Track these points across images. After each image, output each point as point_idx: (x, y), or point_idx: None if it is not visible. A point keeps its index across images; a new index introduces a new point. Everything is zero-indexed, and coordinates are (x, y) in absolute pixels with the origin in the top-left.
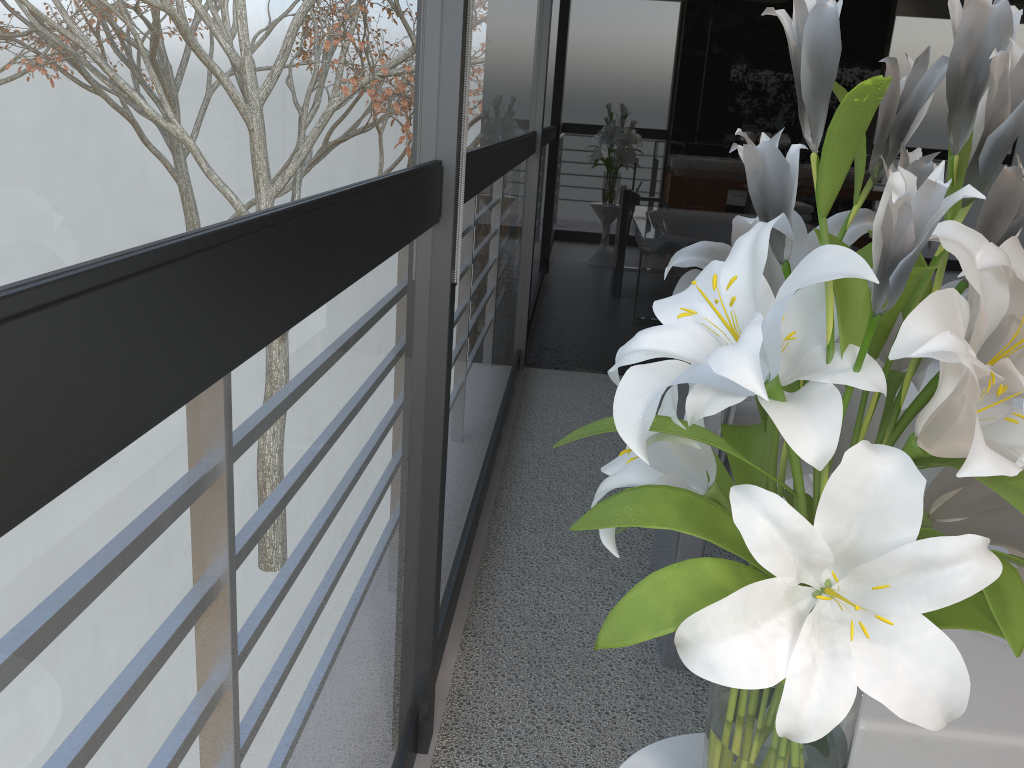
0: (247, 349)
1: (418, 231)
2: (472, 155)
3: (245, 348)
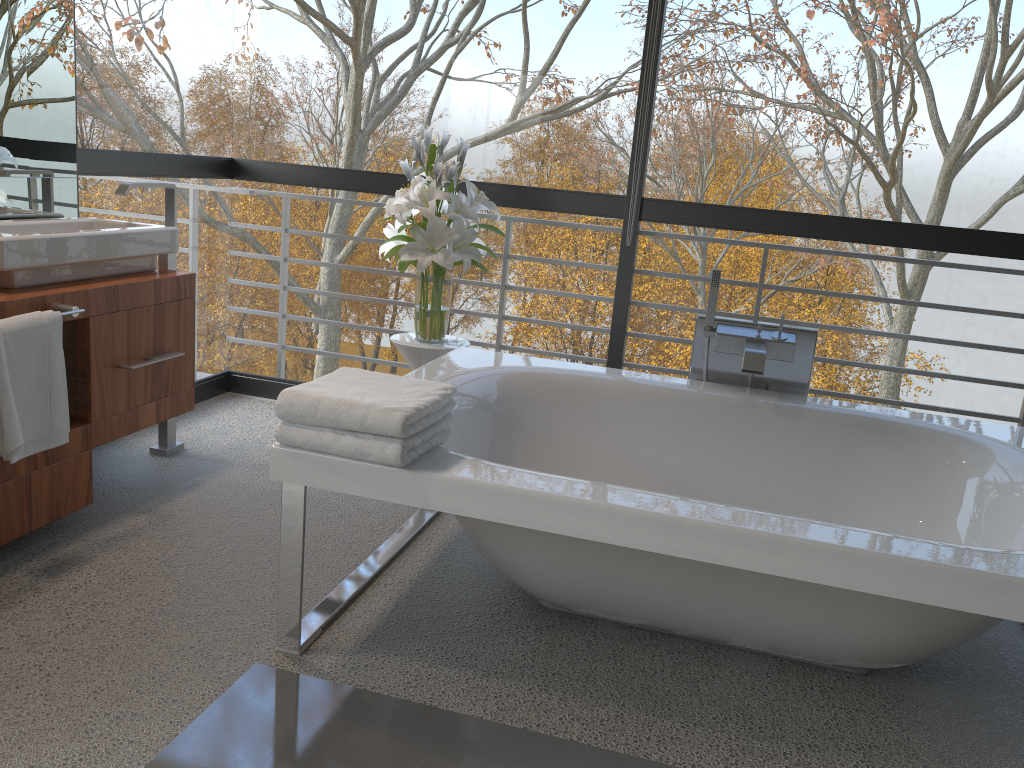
0: None
1: (576, 212)
2: (719, 206)
3: None
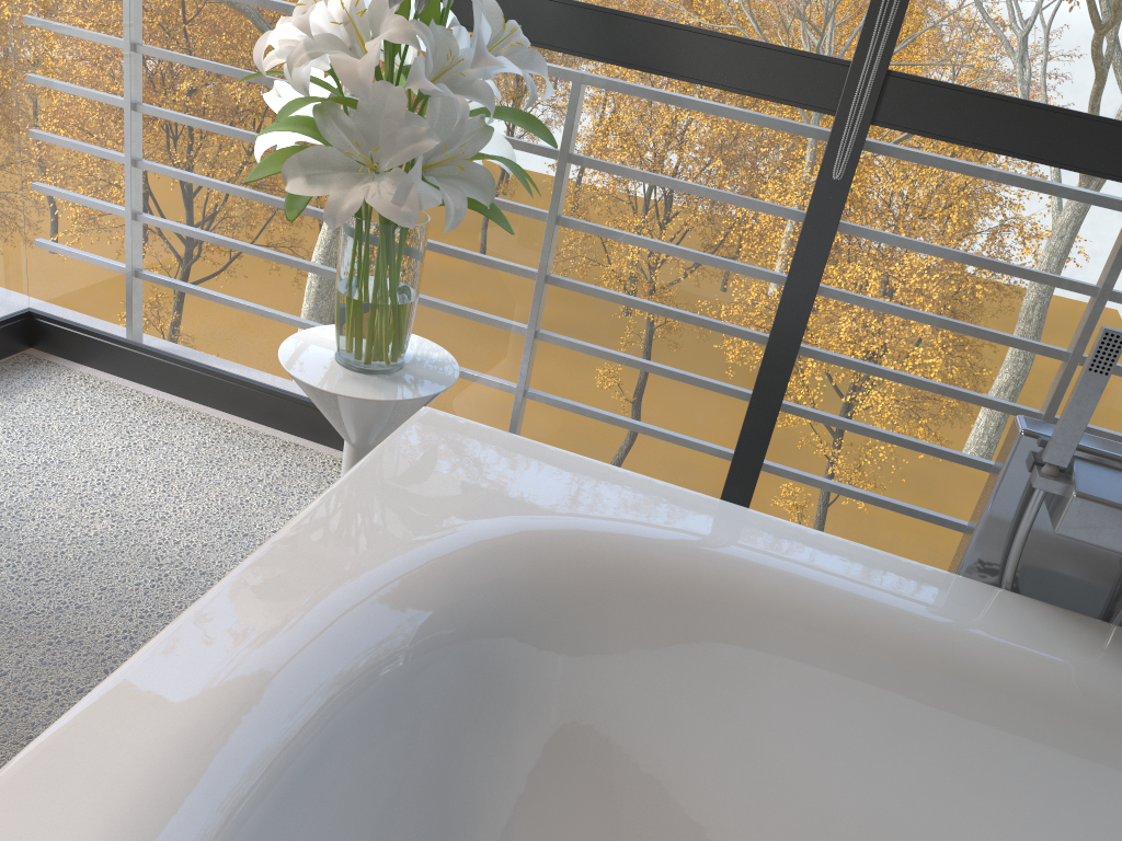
0: None
1: (729, 86)
2: (1068, 115)
3: None
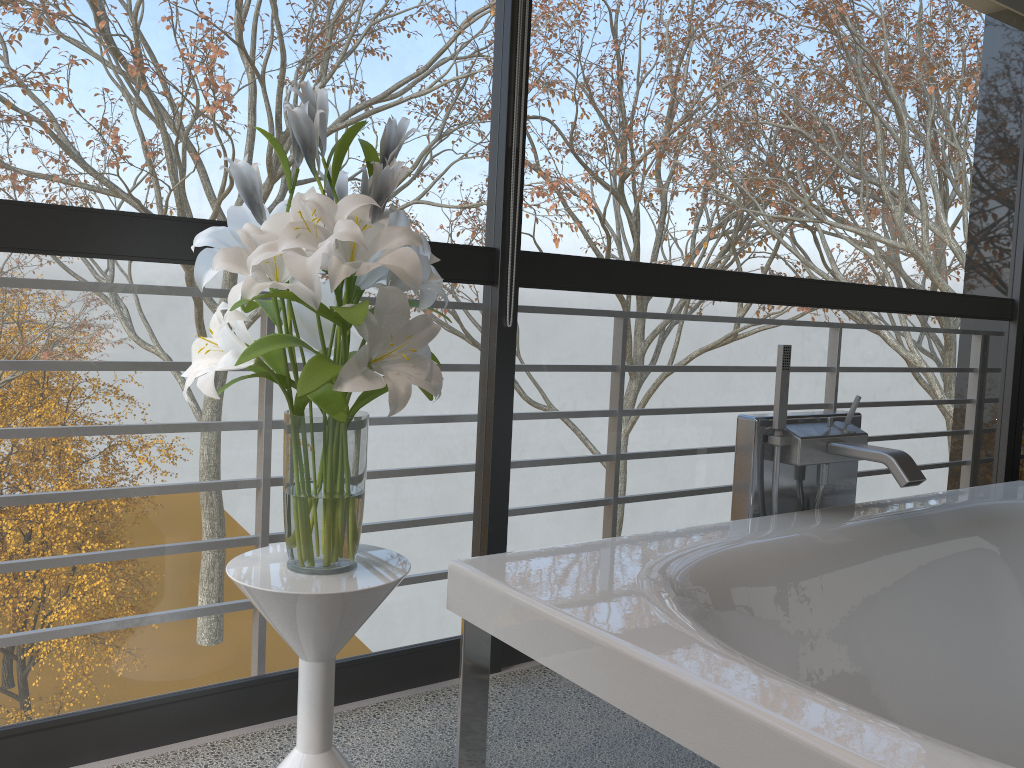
0: (146, 256)
1: None
2: (607, 261)
3: (144, 255)
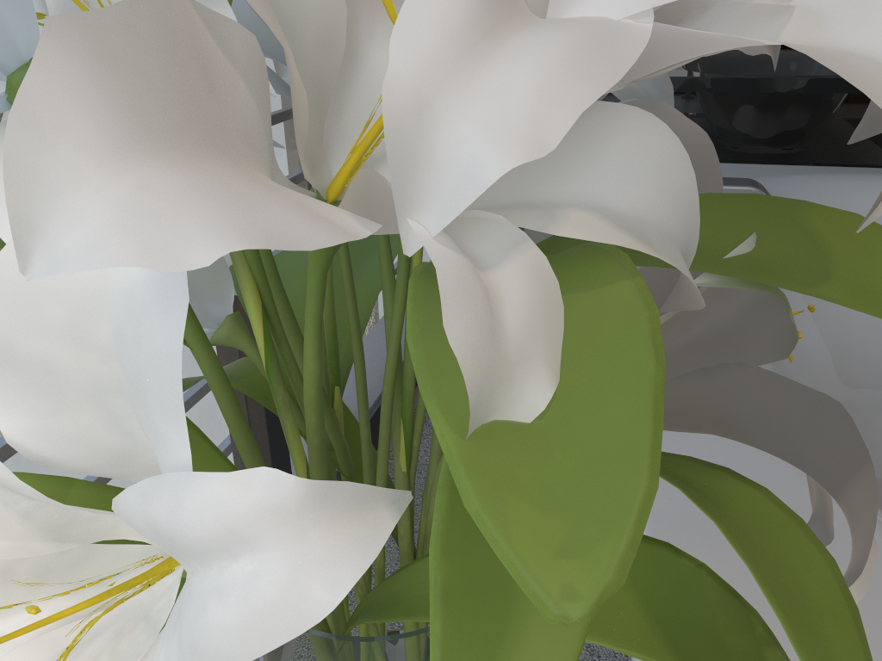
0: None
1: None
2: None
3: None
